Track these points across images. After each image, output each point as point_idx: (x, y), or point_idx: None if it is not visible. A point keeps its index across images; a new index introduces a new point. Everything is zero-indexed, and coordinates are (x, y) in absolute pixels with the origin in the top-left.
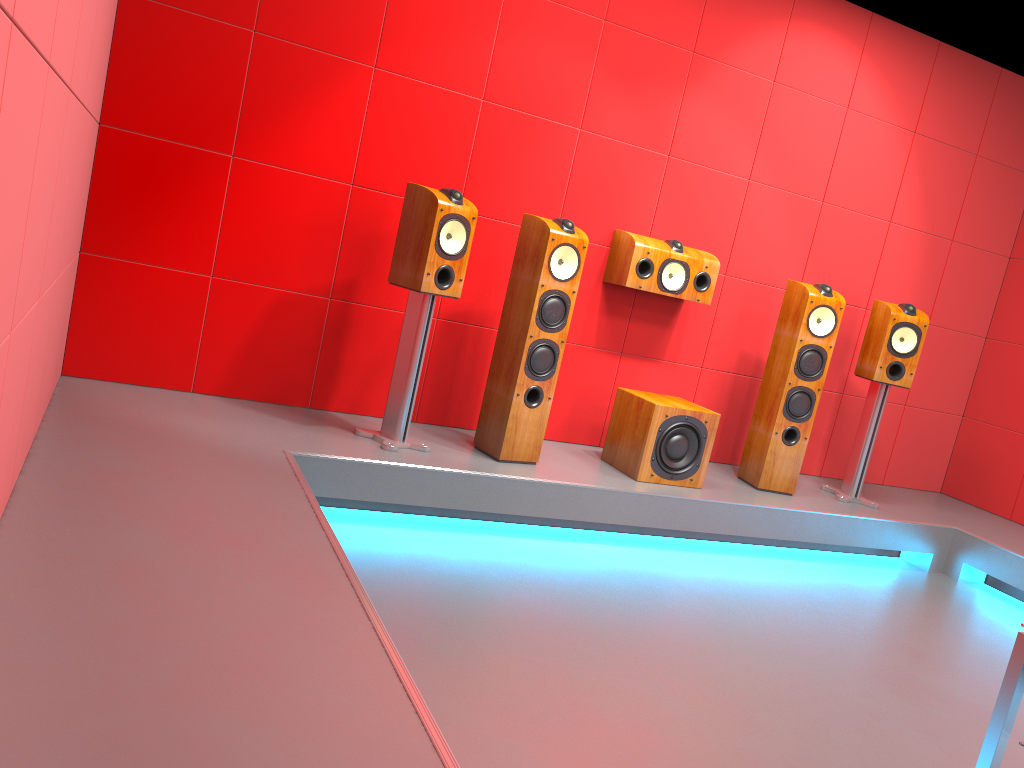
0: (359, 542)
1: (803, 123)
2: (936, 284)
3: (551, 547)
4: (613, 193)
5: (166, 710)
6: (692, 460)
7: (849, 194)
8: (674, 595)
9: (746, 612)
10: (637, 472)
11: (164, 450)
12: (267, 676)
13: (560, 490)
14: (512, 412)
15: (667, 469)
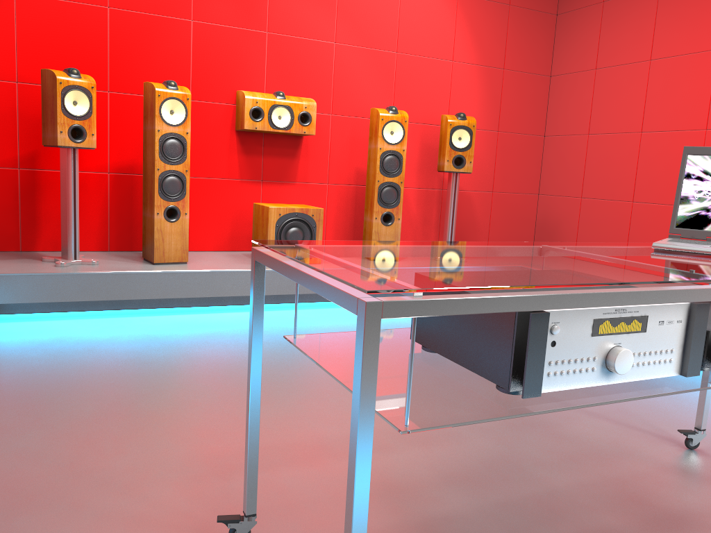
0: (24, 331)
1: None
2: (498, 102)
3: (194, 317)
4: (229, 64)
5: None
6: None
7: (416, 44)
8: (274, 334)
9: None
10: None
11: None
12: None
13: (195, 276)
14: (156, 227)
15: None
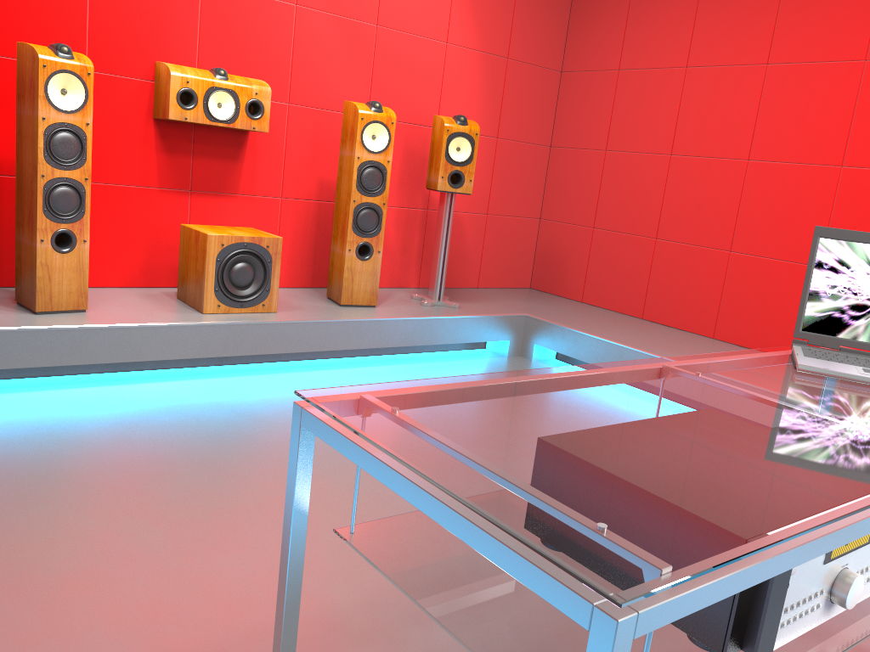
0: None
1: None
2: (499, 100)
3: (100, 393)
4: (145, 23)
5: None
6: (261, 286)
7: (402, 16)
8: (222, 419)
9: None
10: (203, 305)
11: None
12: None
13: (102, 334)
14: (40, 260)
15: (235, 298)
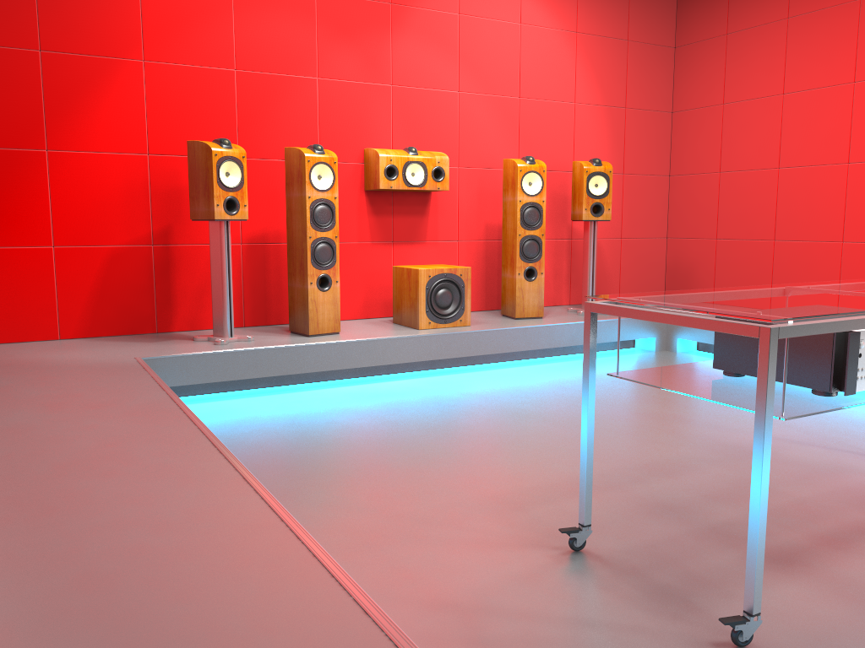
0: (208, 411)
1: (489, 41)
2: (622, 143)
3: (361, 388)
4: (356, 121)
5: (45, 483)
6: (458, 306)
7: (538, 88)
8: (453, 397)
9: (507, 397)
10: (418, 323)
11: (38, 372)
12: (118, 459)
13: (358, 345)
14: (310, 297)
15: (440, 316)
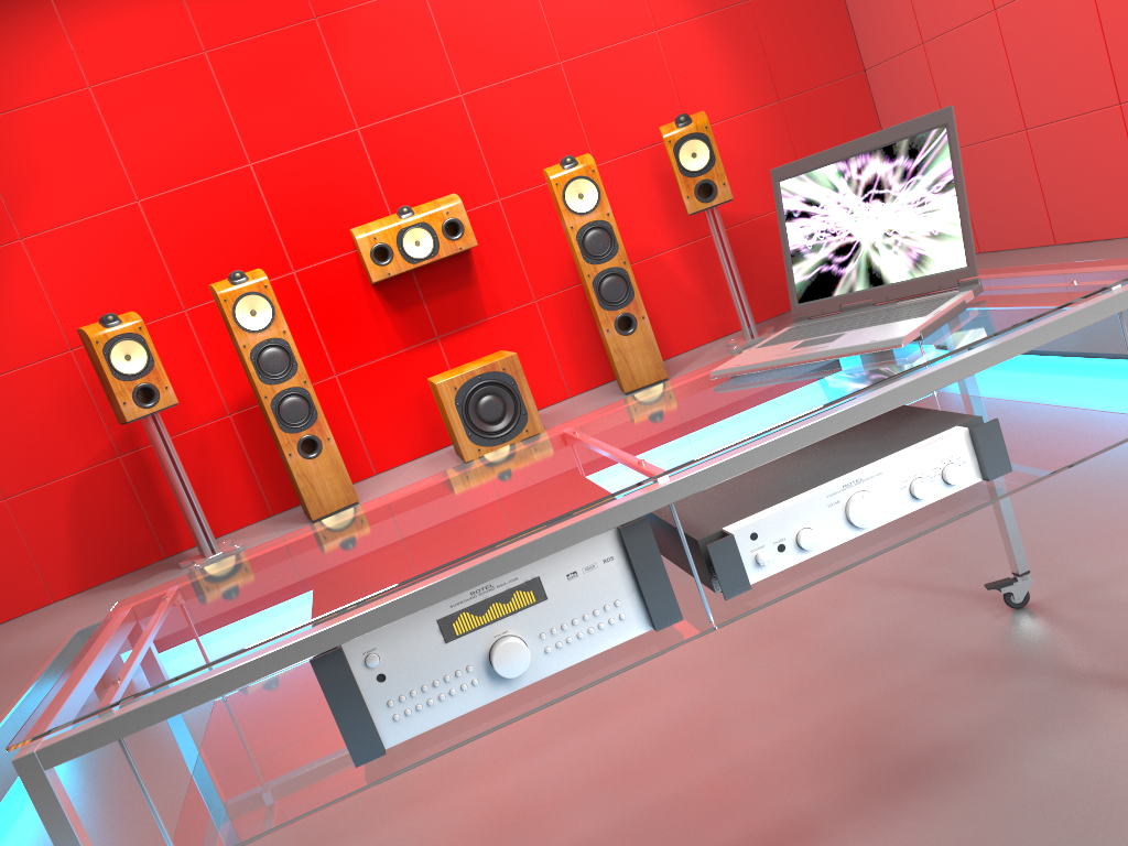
0: None
1: (483, 2)
2: (759, 55)
3: None
4: (325, 199)
5: None
6: (516, 411)
7: (587, 34)
8: None
9: None
10: (463, 455)
11: None
12: None
13: None
14: (296, 472)
15: (492, 435)
